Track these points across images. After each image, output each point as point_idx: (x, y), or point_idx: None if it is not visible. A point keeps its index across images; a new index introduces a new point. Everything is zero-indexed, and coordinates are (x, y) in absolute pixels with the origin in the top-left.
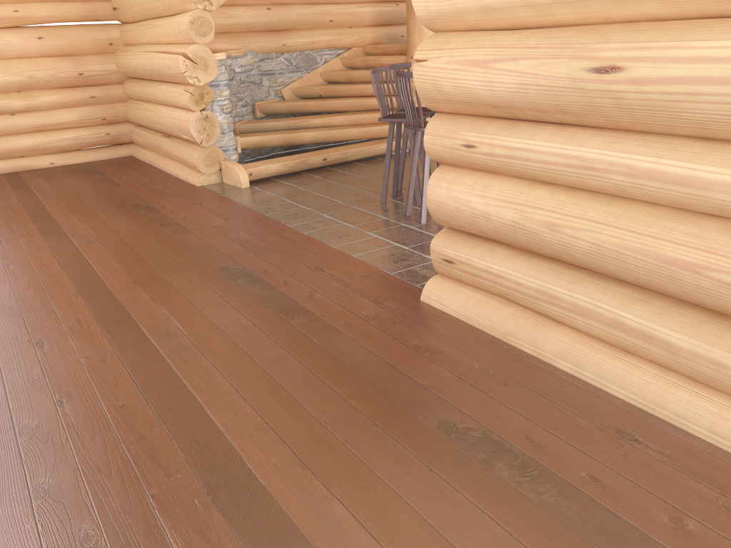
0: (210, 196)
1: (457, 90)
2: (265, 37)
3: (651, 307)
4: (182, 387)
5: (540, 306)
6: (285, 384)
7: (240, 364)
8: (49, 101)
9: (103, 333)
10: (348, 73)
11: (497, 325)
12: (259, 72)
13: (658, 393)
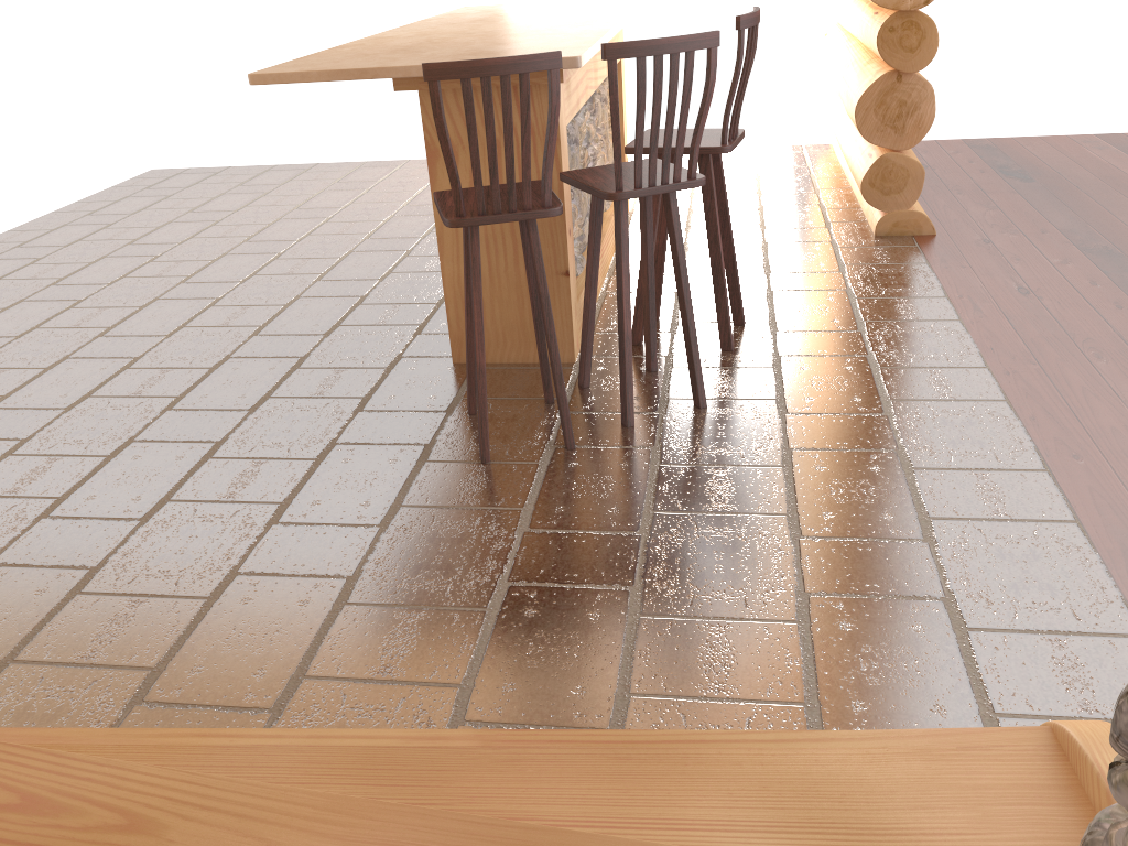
0: None
1: None
2: None
3: None
4: None
5: None
6: None
7: None
8: None
9: None
10: None
11: None
12: None
13: None
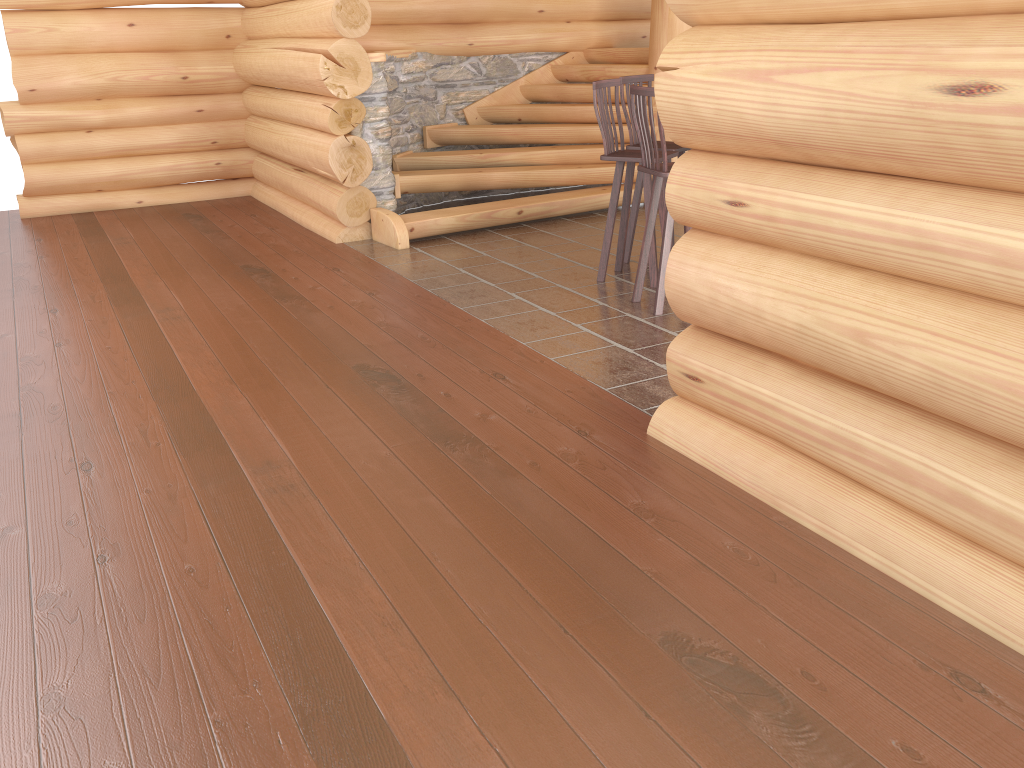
0: (353, 259)
1: (723, 117)
2: (444, 32)
3: (1019, 476)
4: (280, 547)
5: (834, 458)
6: (432, 555)
7: (368, 517)
8: (140, 115)
9: (176, 456)
10: (562, 88)
11: (763, 482)
12: (433, 83)
13: (1023, 615)
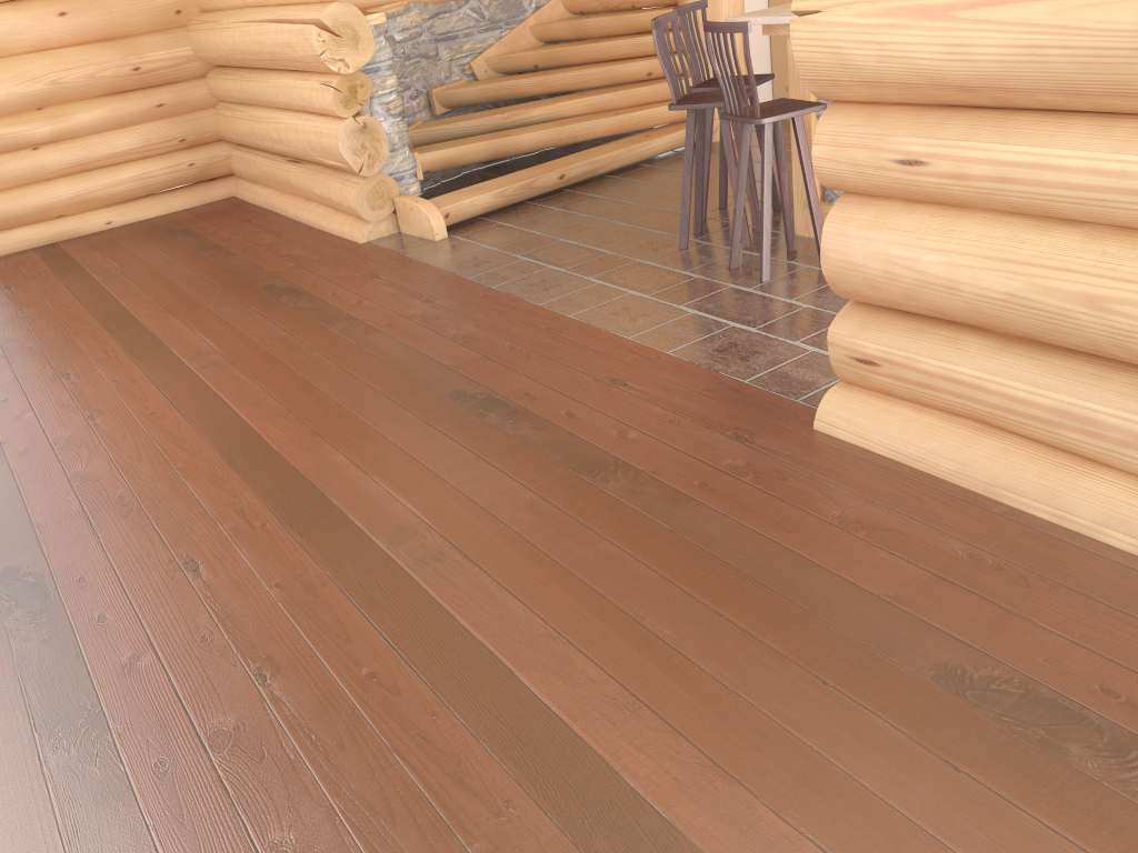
0: (389, 260)
1: (888, 64)
2: None
3: None
4: (460, 631)
5: (1061, 437)
6: (637, 614)
7: (545, 578)
8: (91, 120)
9: (291, 536)
10: (579, 23)
11: (973, 471)
12: (432, 37)
13: None
